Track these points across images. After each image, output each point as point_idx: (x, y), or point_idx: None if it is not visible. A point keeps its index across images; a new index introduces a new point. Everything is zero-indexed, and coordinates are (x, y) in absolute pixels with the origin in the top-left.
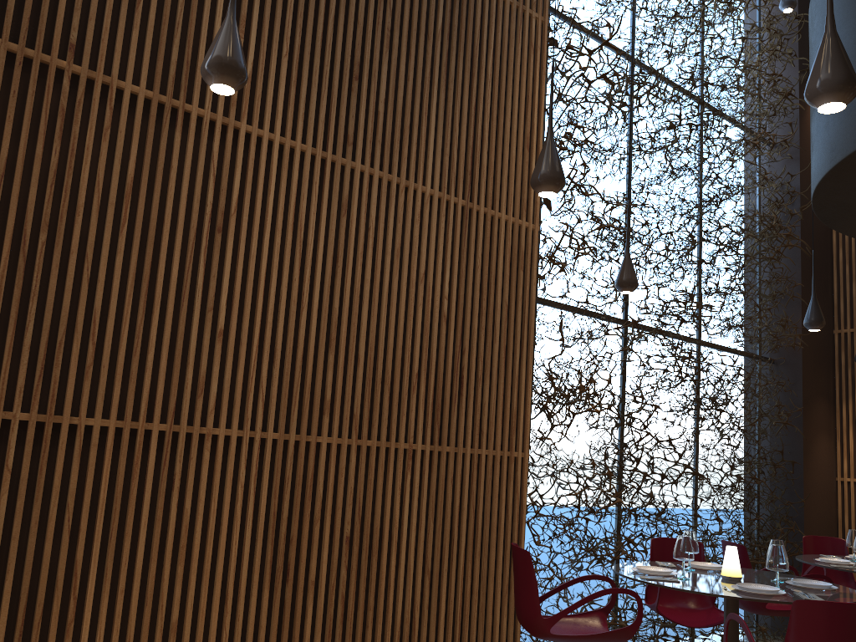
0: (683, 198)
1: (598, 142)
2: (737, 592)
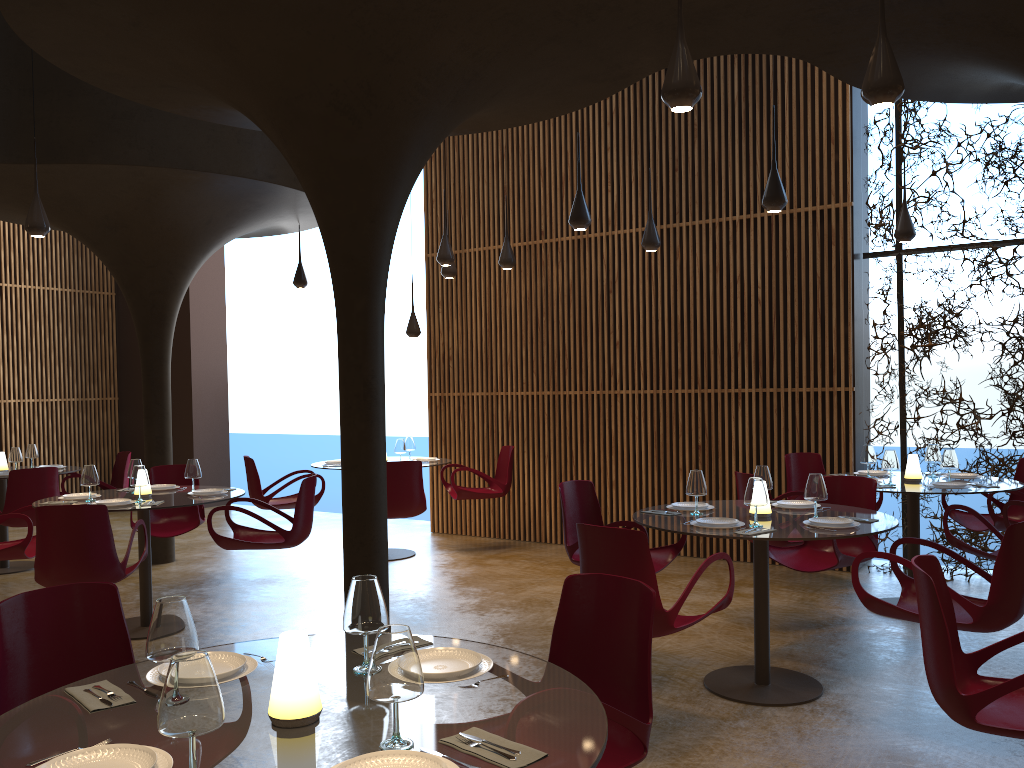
0: None
1: None
2: None
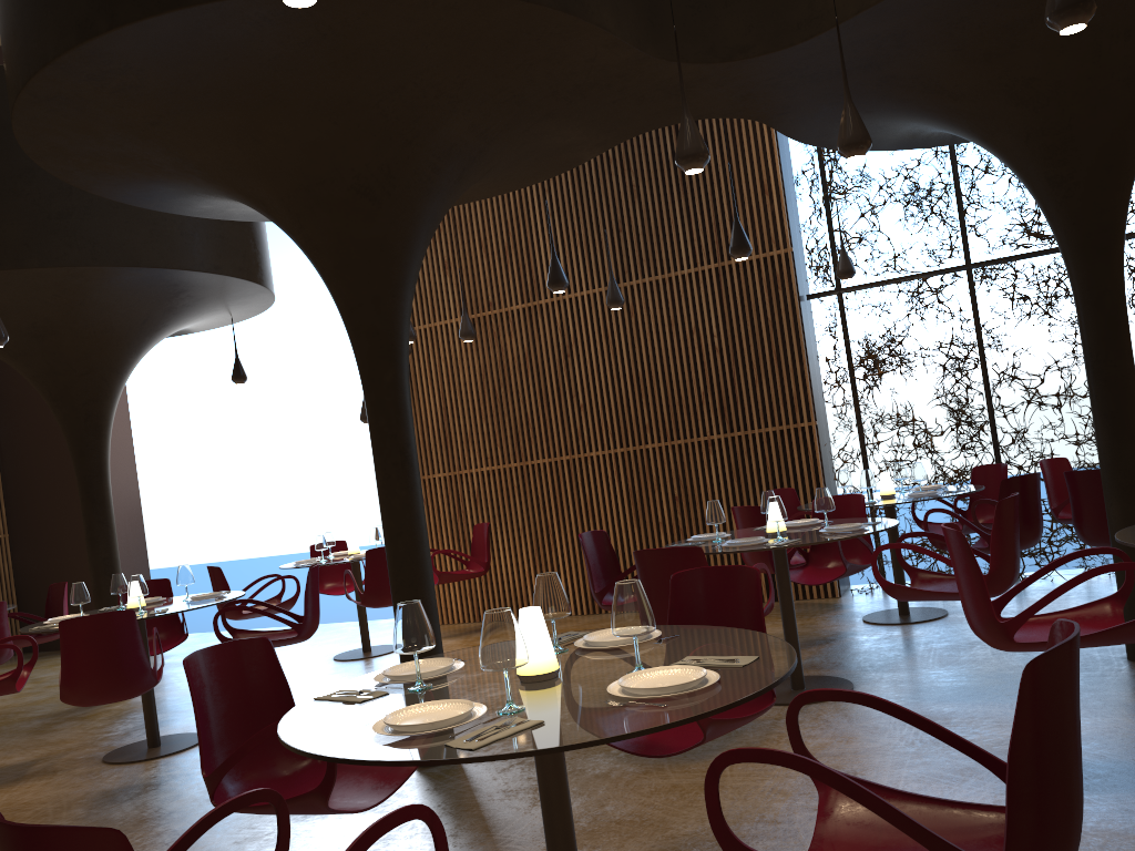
0: None
1: None
2: None
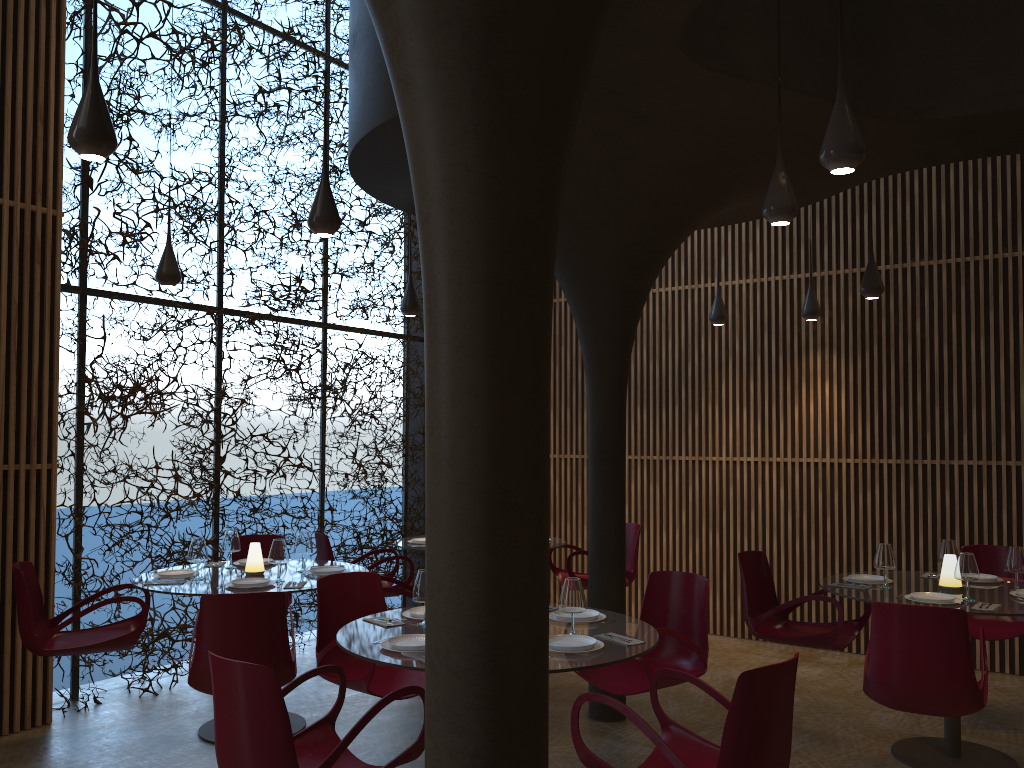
0: (292, 170)
1: (178, 105)
2: (225, 588)
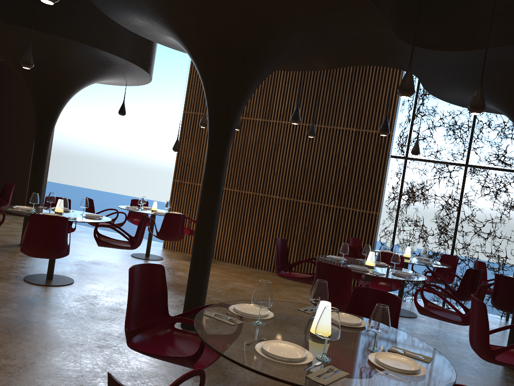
0: None
1: None
2: None
